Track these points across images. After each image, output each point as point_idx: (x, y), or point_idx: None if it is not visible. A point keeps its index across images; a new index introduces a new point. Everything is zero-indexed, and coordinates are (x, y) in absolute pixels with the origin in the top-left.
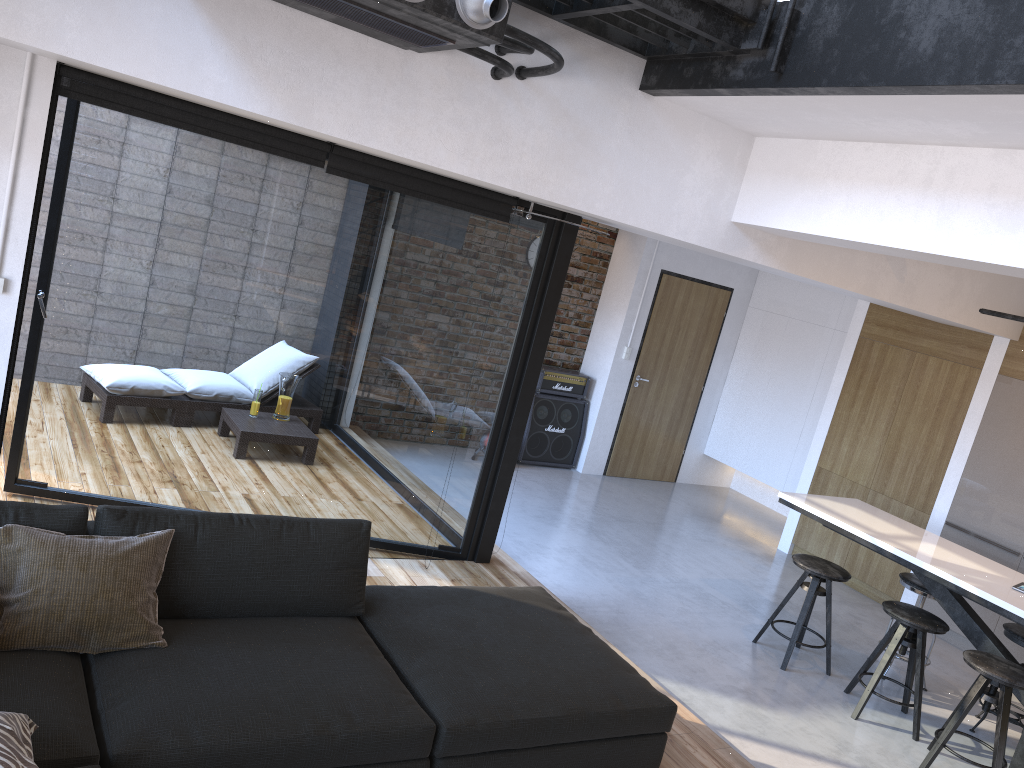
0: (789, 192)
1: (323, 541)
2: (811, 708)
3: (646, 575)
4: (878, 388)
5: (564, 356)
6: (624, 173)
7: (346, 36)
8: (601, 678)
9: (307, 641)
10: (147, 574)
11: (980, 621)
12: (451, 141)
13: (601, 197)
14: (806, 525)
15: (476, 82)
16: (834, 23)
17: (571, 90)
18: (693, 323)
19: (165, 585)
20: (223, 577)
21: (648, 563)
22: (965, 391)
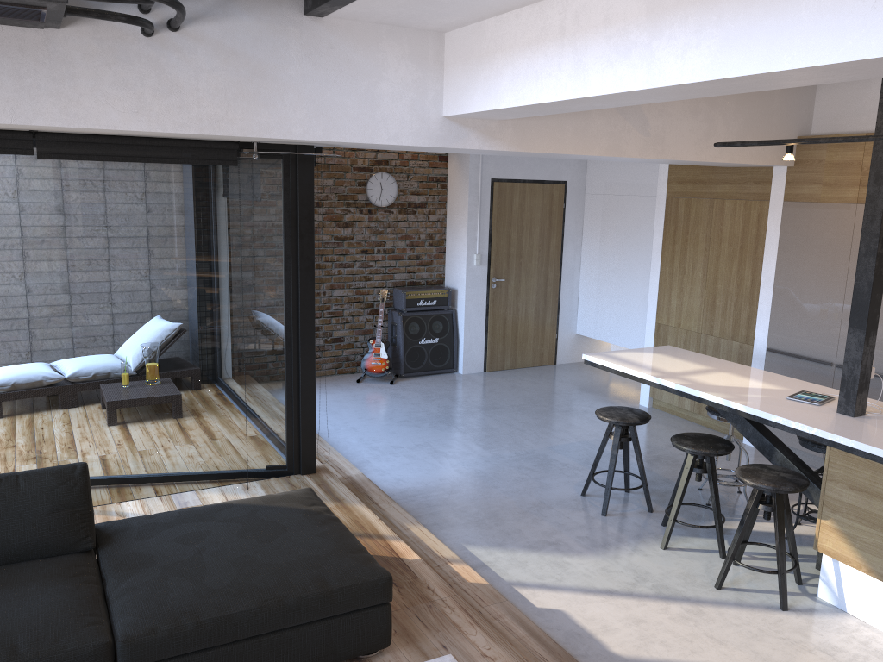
0: (474, 76)
1: (33, 489)
2: (620, 547)
3: (493, 454)
4: (690, 240)
5: (426, 275)
6: (313, 95)
7: None
8: (314, 564)
9: (13, 584)
10: None
11: (771, 435)
12: (120, 103)
13: (296, 122)
14: None
15: (129, 43)
16: None
17: (232, 30)
18: (535, 220)
19: None
20: None
21: (499, 442)
22: (760, 224)
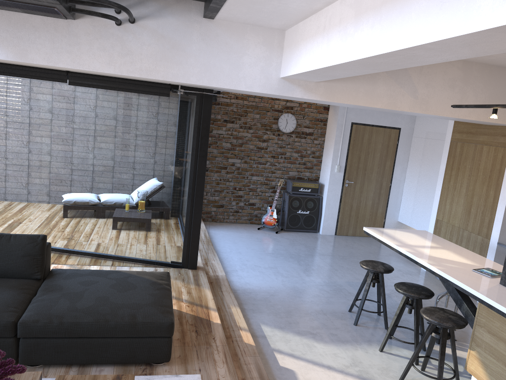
0: (292, 54)
1: (16, 243)
2: (353, 344)
3: (310, 279)
4: (461, 169)
5: (308, 174)
6: (204, 61)
7: (37, 18)
8: (135, 307)
9: None
10: None
11: (463, 293)
12: (101, 58)
13: (193, 74)
14: None
15: (108, 28)
16: None
17: (162, 24)
18: (377, 149)
19: None
20: None
21: (318, 274)
22: (502, 162)
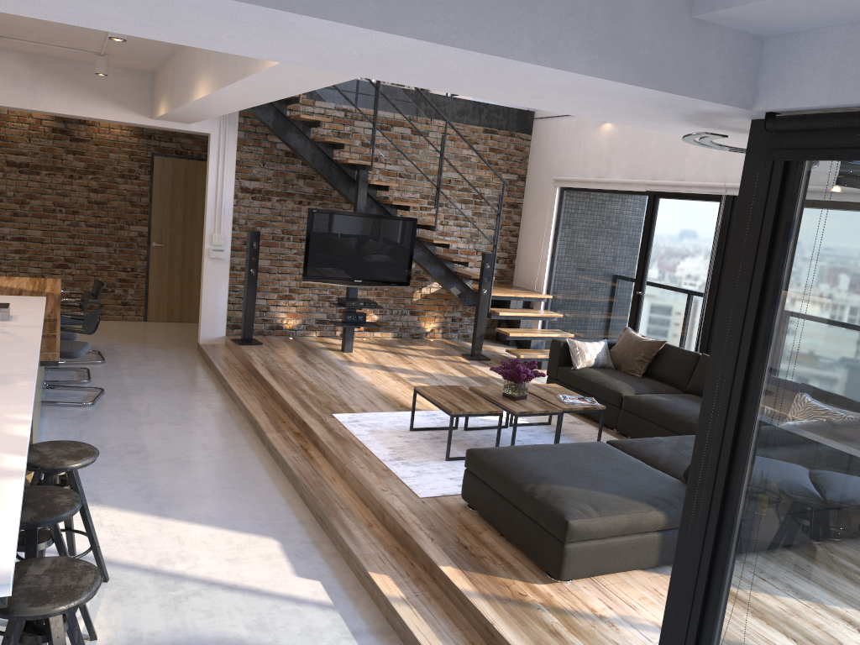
0: None
1: None
2: None
3: None
4: None
5: None
6: None
7: None
8: (520, 449)
9: None
10: None
11: None
12: None
13: None
14: None
15: None
16: None
17: None
18: None
19: None
20: None
21: None
22: None
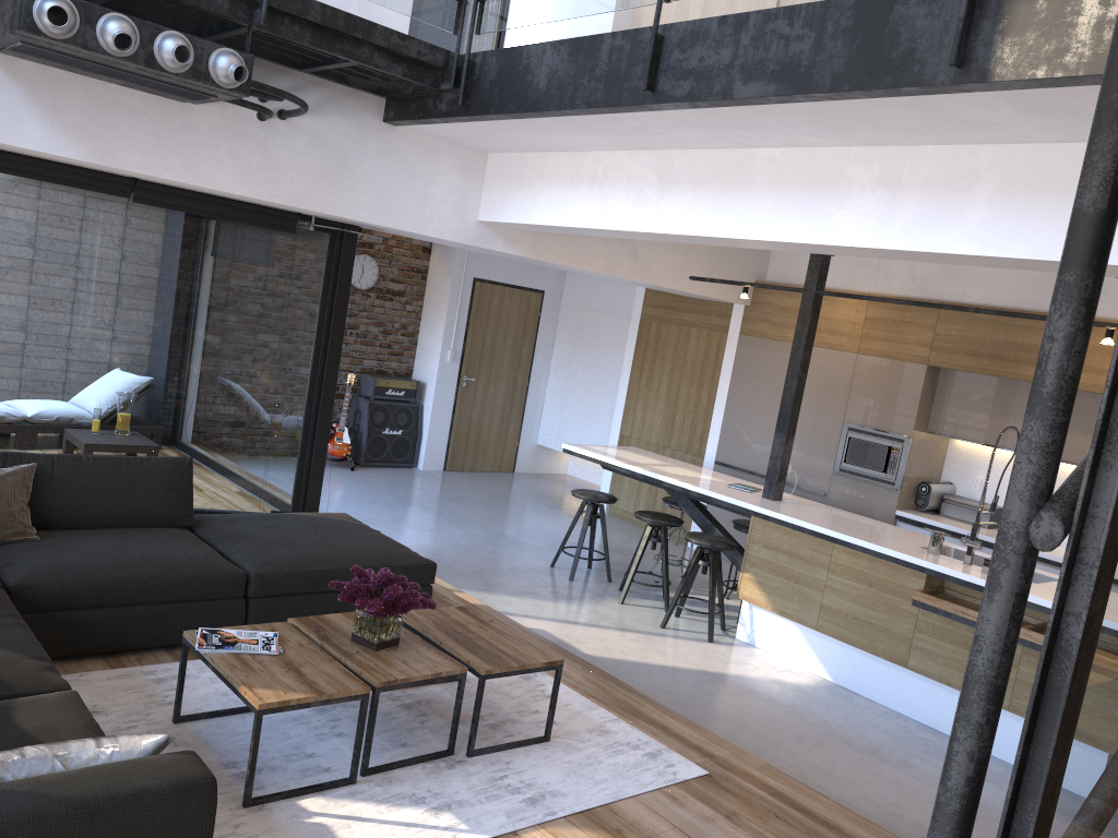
0: (513, 194)
1: (155, 471)
2: (586, 599)
3: (467, 532)
4: (658, 360)
5: (395, 365)
6: (380, 187)
7: (135, 95)
8: (378, 549)
9: (148, 537)
10: (19, 491)
11: (712, 518)
12: (231, 170)
13: (363, 207)
14: (616, 486)
15: (246, 124)
16: (494, 70)
17: (326, 125)
18: (510, 324)
19: (34, 504)
20: (78, 498)
21: (471, 525)
22: (718, 352)
